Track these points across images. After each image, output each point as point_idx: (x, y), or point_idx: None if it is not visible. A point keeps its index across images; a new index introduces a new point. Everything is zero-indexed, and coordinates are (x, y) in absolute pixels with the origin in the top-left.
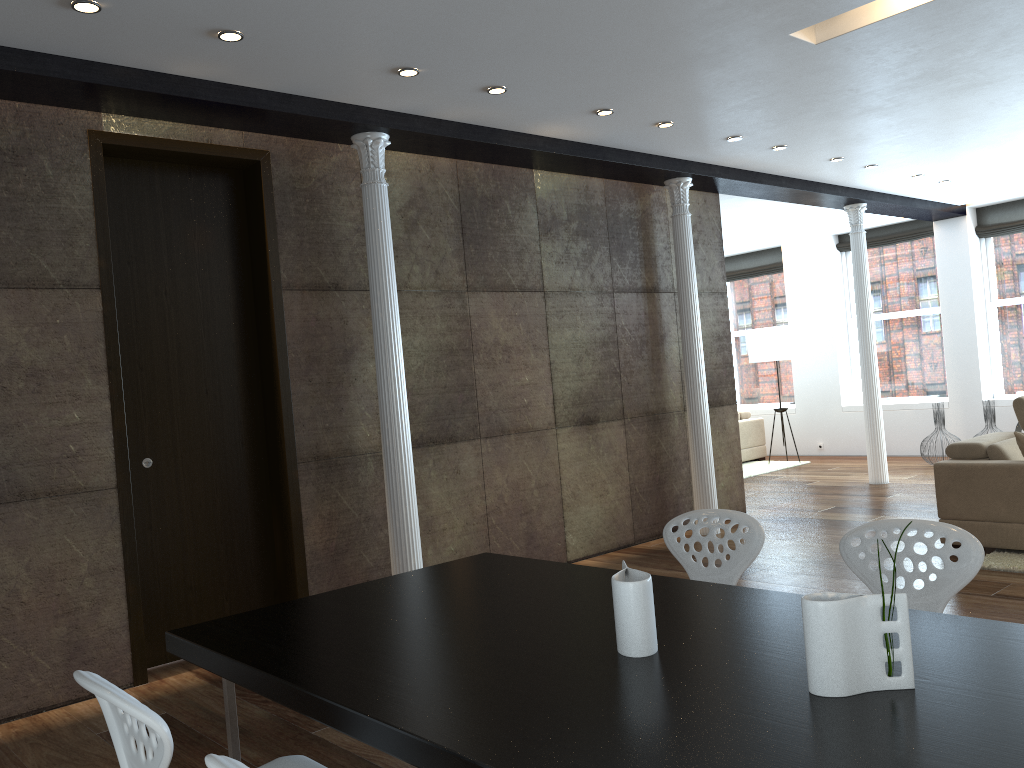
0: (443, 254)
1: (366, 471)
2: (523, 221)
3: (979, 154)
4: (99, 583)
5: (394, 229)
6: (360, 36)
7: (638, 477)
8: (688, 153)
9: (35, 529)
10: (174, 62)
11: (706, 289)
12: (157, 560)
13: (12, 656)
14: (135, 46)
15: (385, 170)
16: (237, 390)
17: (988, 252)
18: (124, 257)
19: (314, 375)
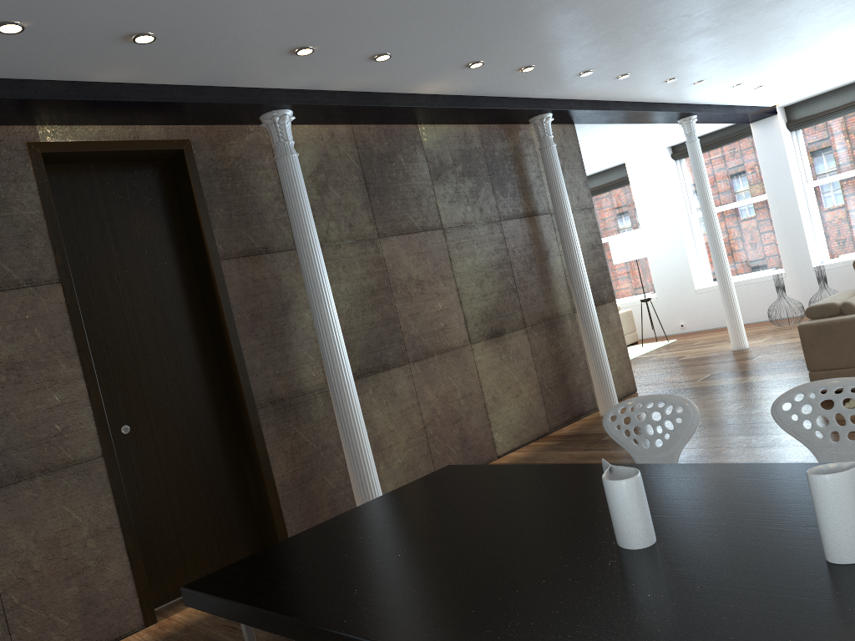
0: (353, 208)
1: (317, 406)
2: (416, 170)
3: (789, 59)
4: (100, 542)
5: (308, 193)
6: (260, 23)
7: (545, 375)
8: (547, 92)
9: (36, 504)
10: (96, 70)
11: (576, 207)
12: (147, 513)
13: (33, 620)
14: (59, 60)
15: (294, 142)
16: (194, 353)
17: (799, 142)
18: (76, 251)
19: (259, 330)
